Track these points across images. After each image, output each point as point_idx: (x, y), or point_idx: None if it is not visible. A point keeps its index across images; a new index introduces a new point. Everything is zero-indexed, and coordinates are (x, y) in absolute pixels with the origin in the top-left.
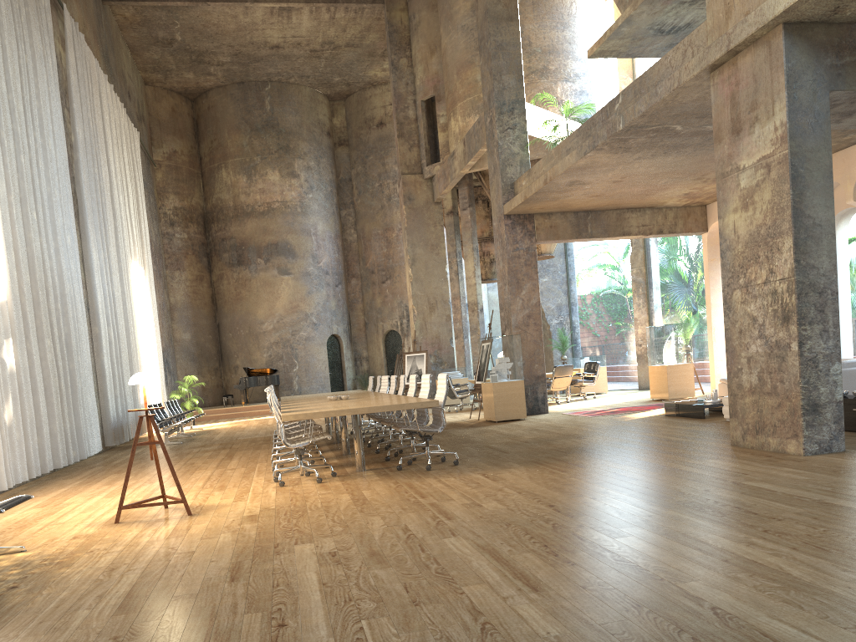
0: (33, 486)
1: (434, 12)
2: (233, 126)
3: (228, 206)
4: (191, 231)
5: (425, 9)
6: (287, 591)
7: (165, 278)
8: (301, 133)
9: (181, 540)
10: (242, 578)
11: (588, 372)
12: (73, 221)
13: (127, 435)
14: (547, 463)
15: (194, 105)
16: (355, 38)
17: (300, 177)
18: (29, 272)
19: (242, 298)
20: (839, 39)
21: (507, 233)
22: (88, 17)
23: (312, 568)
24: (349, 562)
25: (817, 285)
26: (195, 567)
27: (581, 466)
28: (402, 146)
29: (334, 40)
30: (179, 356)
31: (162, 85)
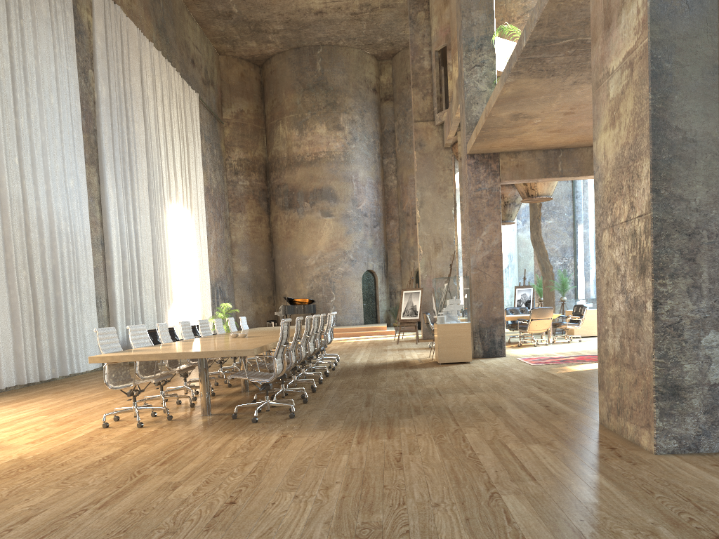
0: None
1: None
2: (289, 87)
3: (283, 156)
4: (253, 179)
5: None
6: None
7: (228, 219)
8: (347, 90)
9: None
10: None
11: (576, 315)
12: (83, 168)
13: None
14: (371, 427)
15: (261, 71)
16: None
17: (344, 130)
18: (2, 211)
19: (290, 237)
20: None
21: (470, 173)
22: None
23: None
24: None
25: (687, 224)
26: None
27: (392, 436)
28: (416, 95)
29: (370, 2)
30: (237, 285)
31: (232, 54)
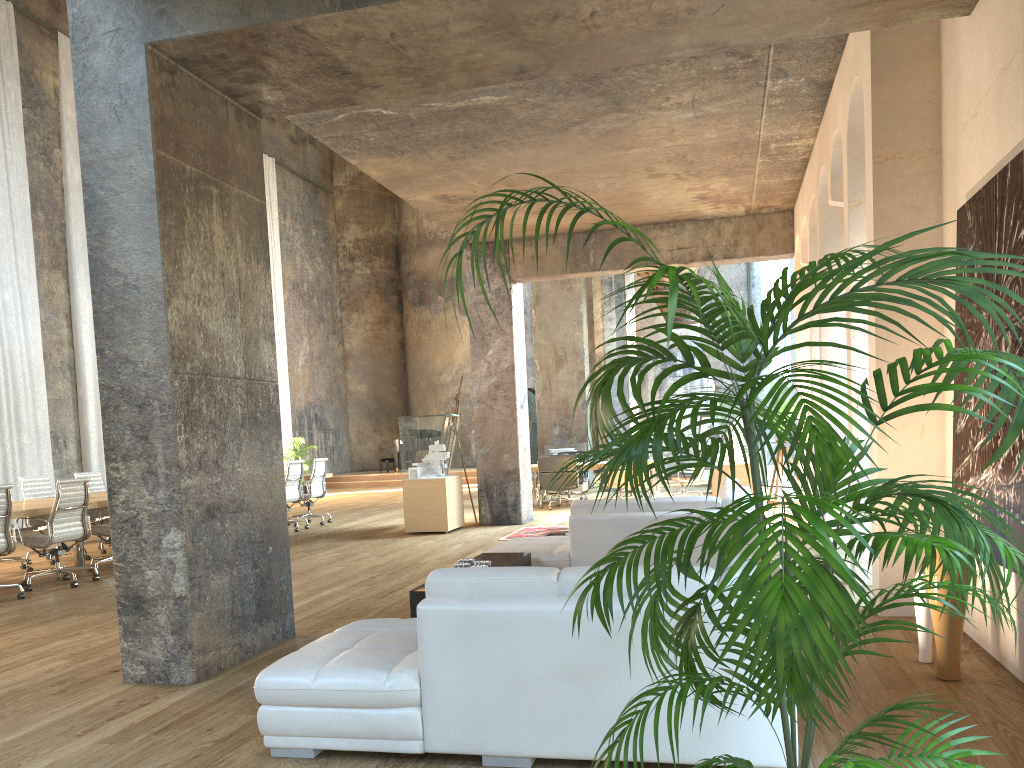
0: None
1: None
2: None
3: (412, 234)
4: (376, 265)
5: None
6: None
7: (339, 322)
8: None
9: None
10: None
11: None
12: (32, 275)
13: None
14: (12, 625)
15: None
16: None
17: None
18: None
19: (422, 344)
20: None
21: (470, 270)
22: None
23: None
24: None
25: (136, 393)
26: None
27: None
28: None
29: None
30: (352, 411)
31: None
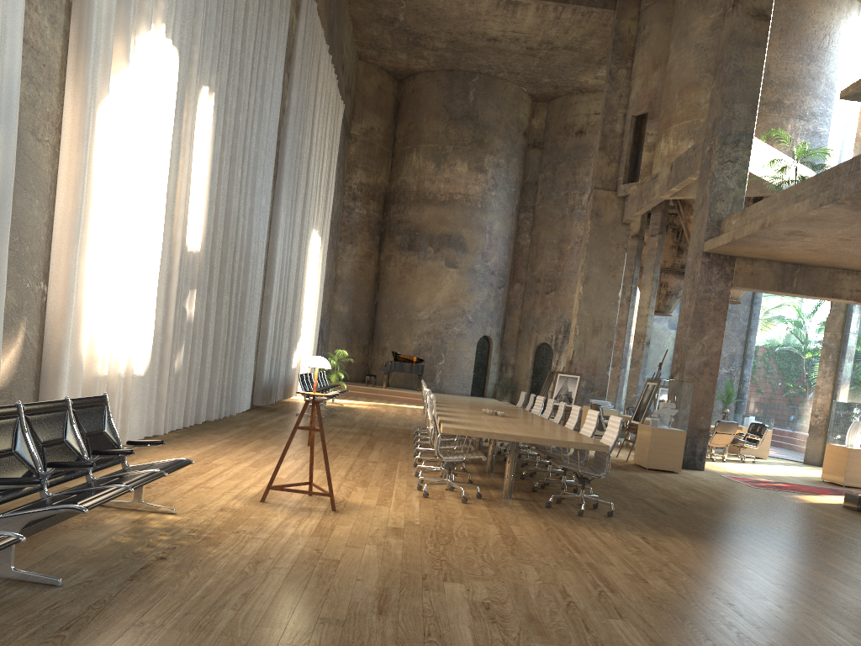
0: (185, 435)
1: (666, 25)
2: (433, 112)
3: (411, 190)
4: (371, 208)
5: (658, 21)
6: (439, 645)
7: (337, 250)
8: (498, 129)
9: (326, 542)
10: (391, 612)
11: (752, 433)
12: (271, 184)
13: (274, 398)
14: (715, 540)
15: (399, 86)
16: (575, 42)
17: (487, 173)
18: (223, 228)
19: (404, 283)
20: None
21: (702, 272)
22: None
23: (464, 619)
24: (505, 622)
25: None
26: (340, 582)
27: (755, 554)
28: (601, 160)
29: (553, 41)
30: (333, 327)
31: (374, 62)
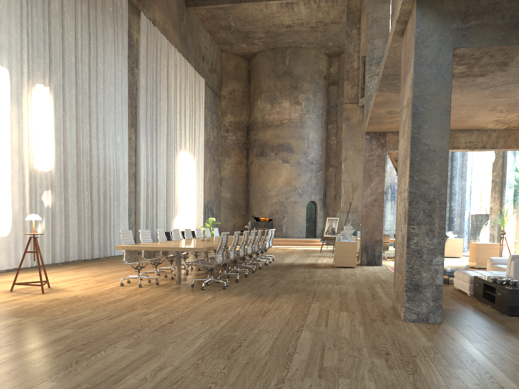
0: (53, 267)
1: None
2: (266, 74)
3: (259, 121)
4: (238, 135)
5: None
6: None
7: (219, 161)
8: (305, 77)
9: None
10: None
11: None
12: (126, 130)
13: None
14: (263, 297)
15: (249, 62)
16: (336, 18)
17: (302, 104)
18: (77, 156)
19: (260, 175)
20: (466, 8)
21: (366, 144)
22: (169, 17)
23: None
24: None
25: (428, 196)
26: None
27: (272, 302)
28: (347, 86)
29: (323, 20)
30: (222, 206)
31: (230, 52)
